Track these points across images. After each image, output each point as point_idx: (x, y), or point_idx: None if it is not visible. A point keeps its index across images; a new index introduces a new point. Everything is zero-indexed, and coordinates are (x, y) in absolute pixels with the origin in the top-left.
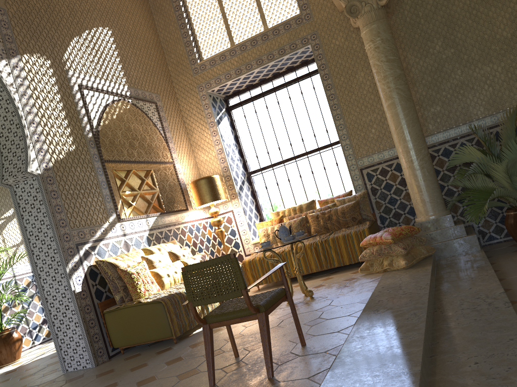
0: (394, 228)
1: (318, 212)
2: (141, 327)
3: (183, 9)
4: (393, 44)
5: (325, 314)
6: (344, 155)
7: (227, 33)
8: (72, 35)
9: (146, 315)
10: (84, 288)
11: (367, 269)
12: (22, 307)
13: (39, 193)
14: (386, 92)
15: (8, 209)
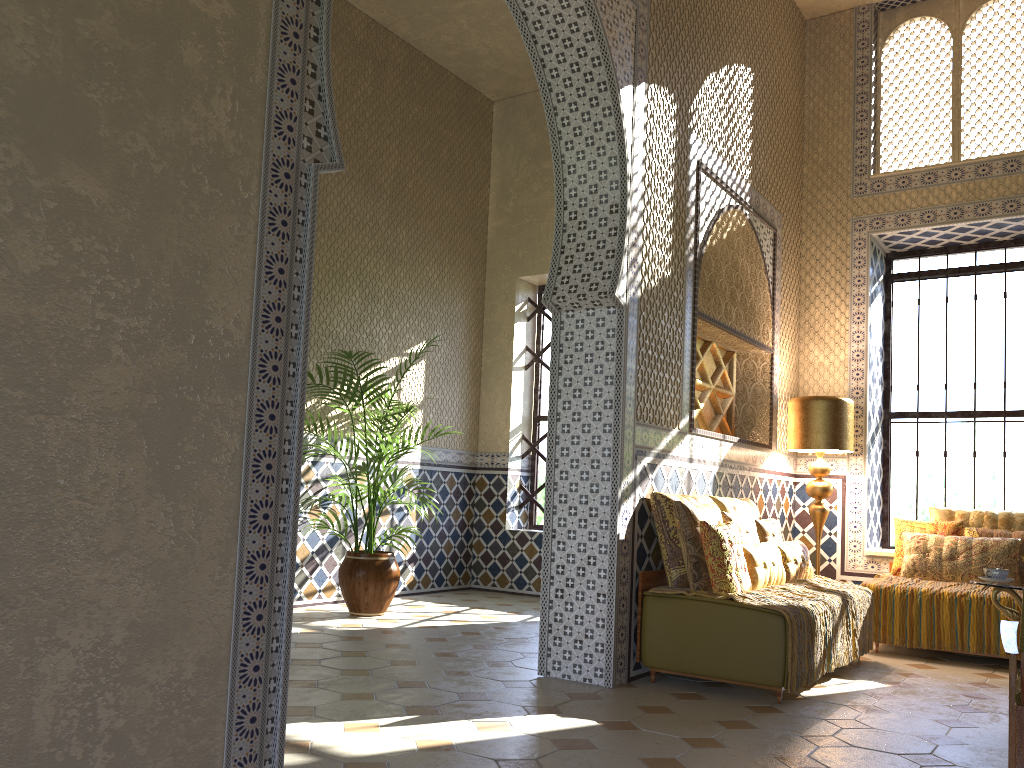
0: None
1: None
2: (719, 647)
3: (873, 67)
4: None
5: None
6: None
7: (953, 132)
8: (709, 68)
9: (738, 628)
10: (627, 537)
11: None
12: (391, 521)
13: (611, 338)
14: None
15: (419, 340)
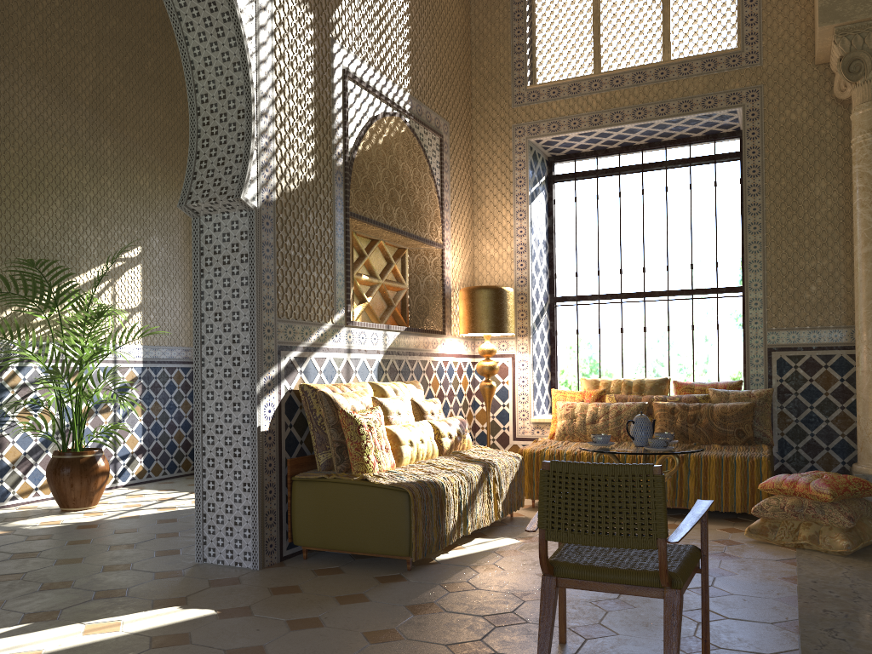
0: (833, 475)
1: (676, 404)
2: (356, 524)
3: None
4: None
5: (716, 604)
6: (746, 316)
7: (594, 48)
8: None
9: (371, 505)
10: (273, 428)
11: (763, 534)
12: (113, 417)
13: (244, 240)
14: None
15: (134, 246)
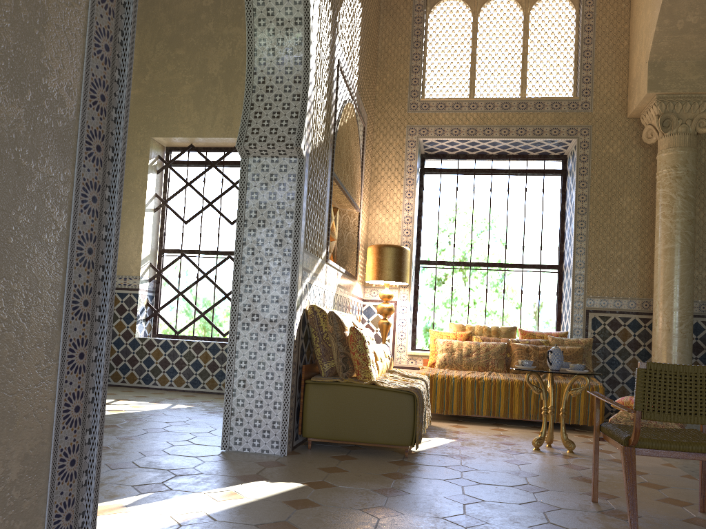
0: None
1: (528, 345)
2: (366, 419)
3: (424, 25)
4: (695, 182)
5: (650, 479)
6: (572, 286)
7: (470, 79)
8: None
9: (380, 405)
10: (296, 338)
11: None
12: None
13: (292, 182)
14: (672, 233)
15: None
